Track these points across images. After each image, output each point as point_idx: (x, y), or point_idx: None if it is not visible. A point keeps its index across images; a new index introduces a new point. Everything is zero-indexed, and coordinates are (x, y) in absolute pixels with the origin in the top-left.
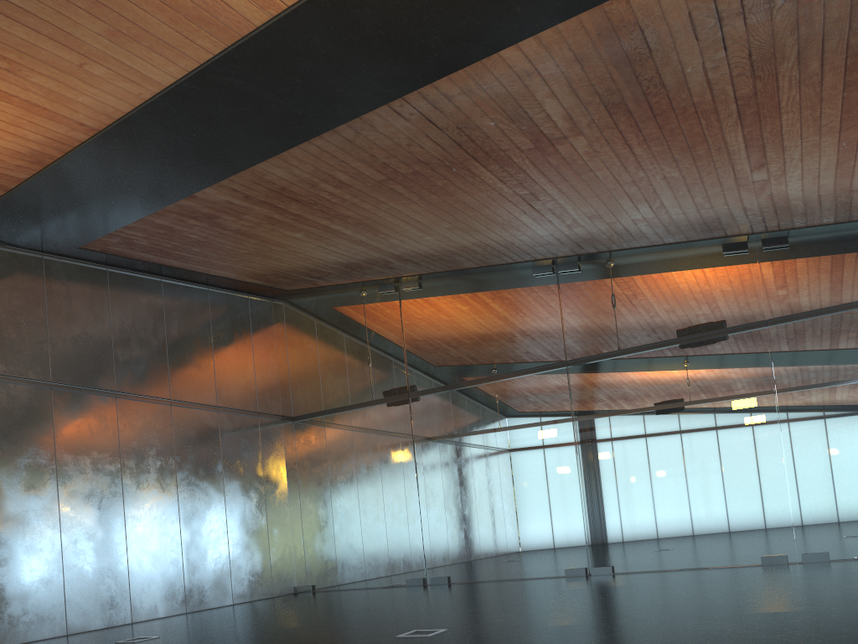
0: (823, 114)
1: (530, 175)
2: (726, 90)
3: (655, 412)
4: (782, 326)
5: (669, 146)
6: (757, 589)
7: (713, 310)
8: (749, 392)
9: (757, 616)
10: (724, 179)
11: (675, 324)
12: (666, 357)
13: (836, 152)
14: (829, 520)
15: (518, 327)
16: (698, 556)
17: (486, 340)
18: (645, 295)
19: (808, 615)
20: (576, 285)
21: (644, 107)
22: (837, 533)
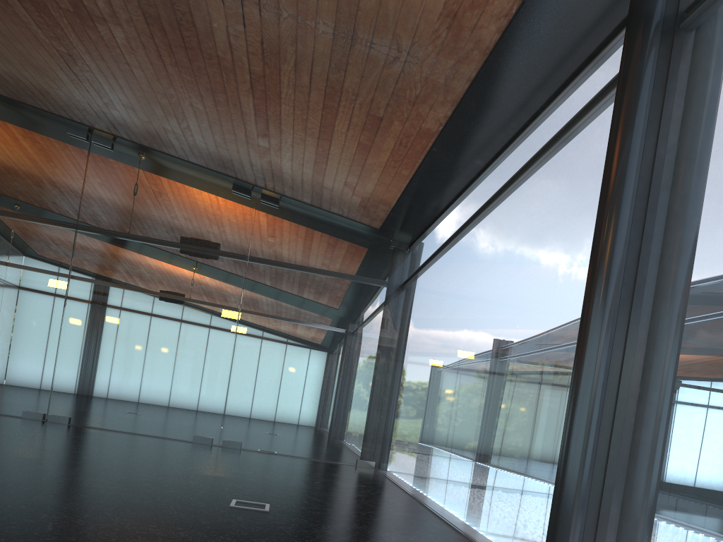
0: (309, 119)
1: (69, 36)
2: (243, 60)
3: (144, 298)
4: (257, 265)
5: (196, 80)
6: (170, 461)
7: (212, 232)
8: (221, 306)
9: (148, 483)
10: (238, 132)
11: (181, 231)
12: (166, 255)
13: (315, 152)
14: (248, 419)
15: (38, 174)
16: (146, 425)
17: (1, 172)
18: (163, 197)
19: (185, 488)
20: (105, 161)
21: (178, 35)
22: (251, 430)
